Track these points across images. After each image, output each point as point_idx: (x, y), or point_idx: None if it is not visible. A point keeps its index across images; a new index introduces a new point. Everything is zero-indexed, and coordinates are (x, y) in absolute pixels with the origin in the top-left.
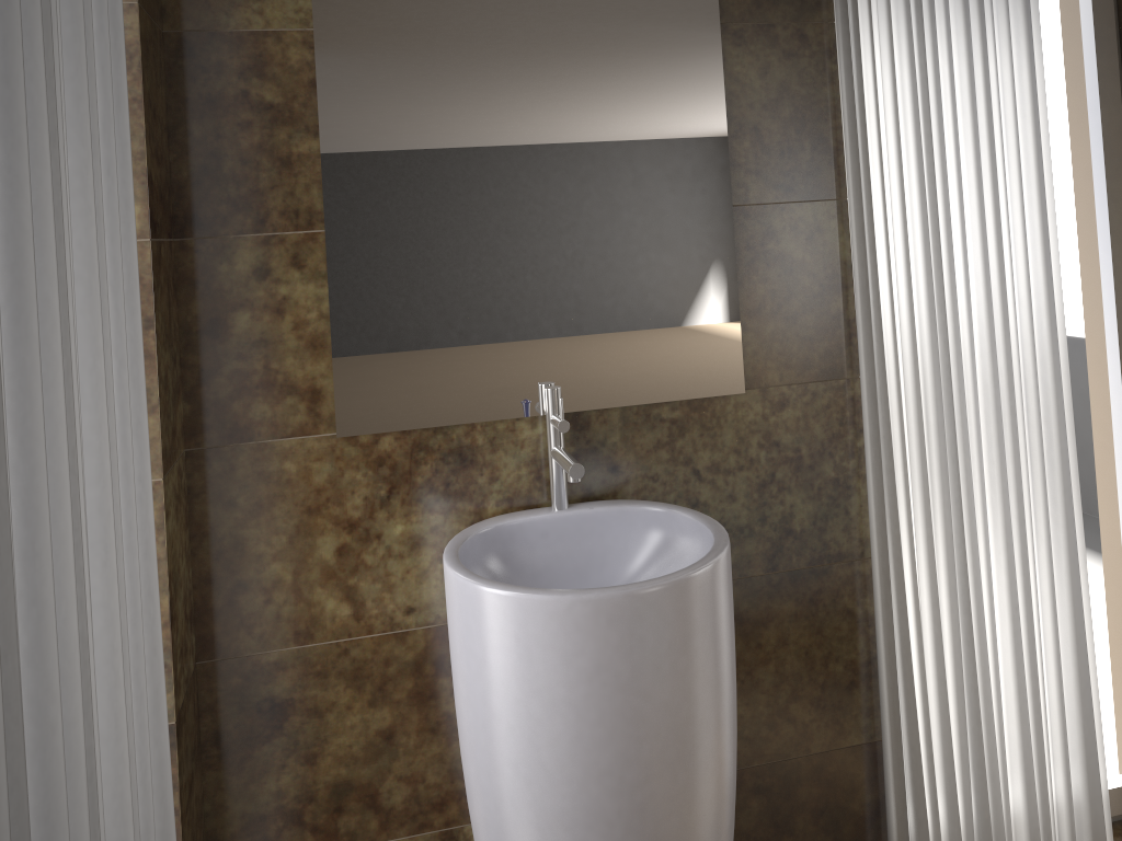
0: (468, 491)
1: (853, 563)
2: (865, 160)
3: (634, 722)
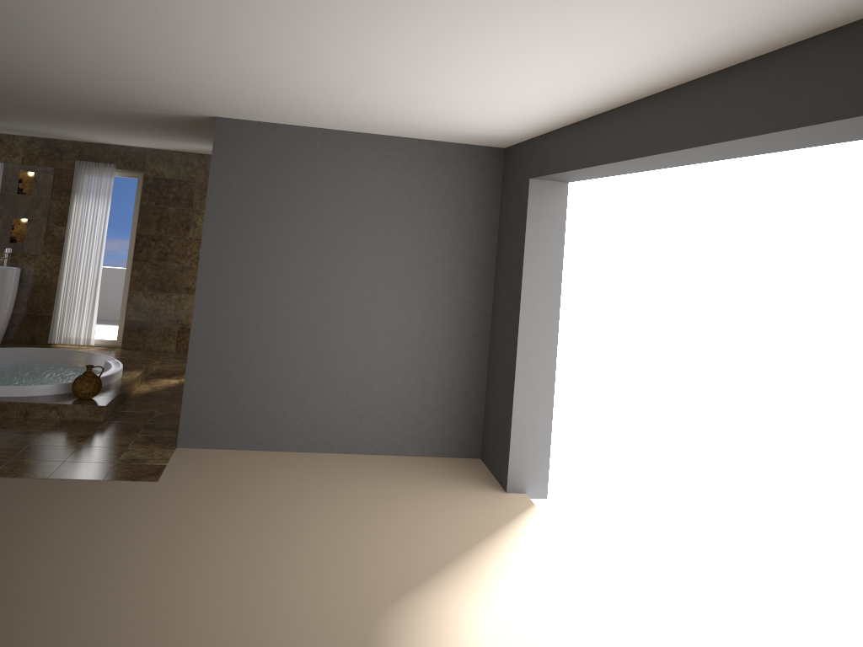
0: None
1: (56, 286)
2: (70, 221)
3: None
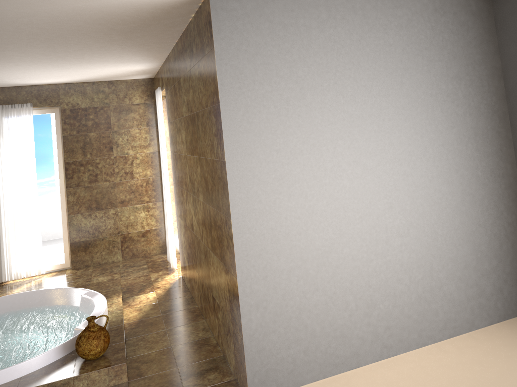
0: None
1: None
2: None
3: None
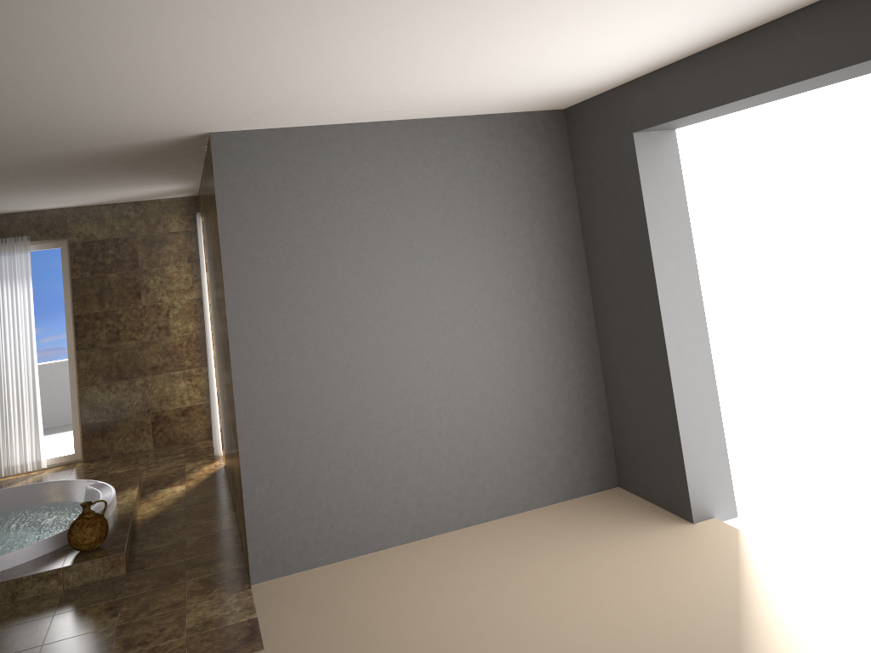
0: None
1: None
2: None
3: None
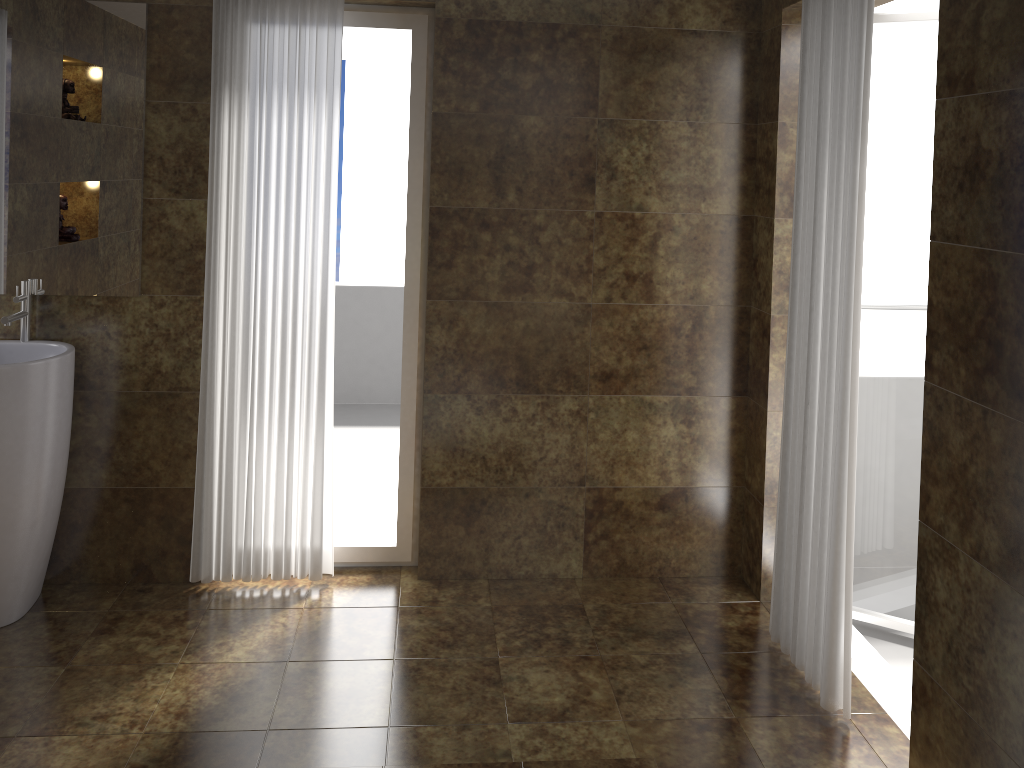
0: None
1: (195, 393)
2: (215, 180)
3: None
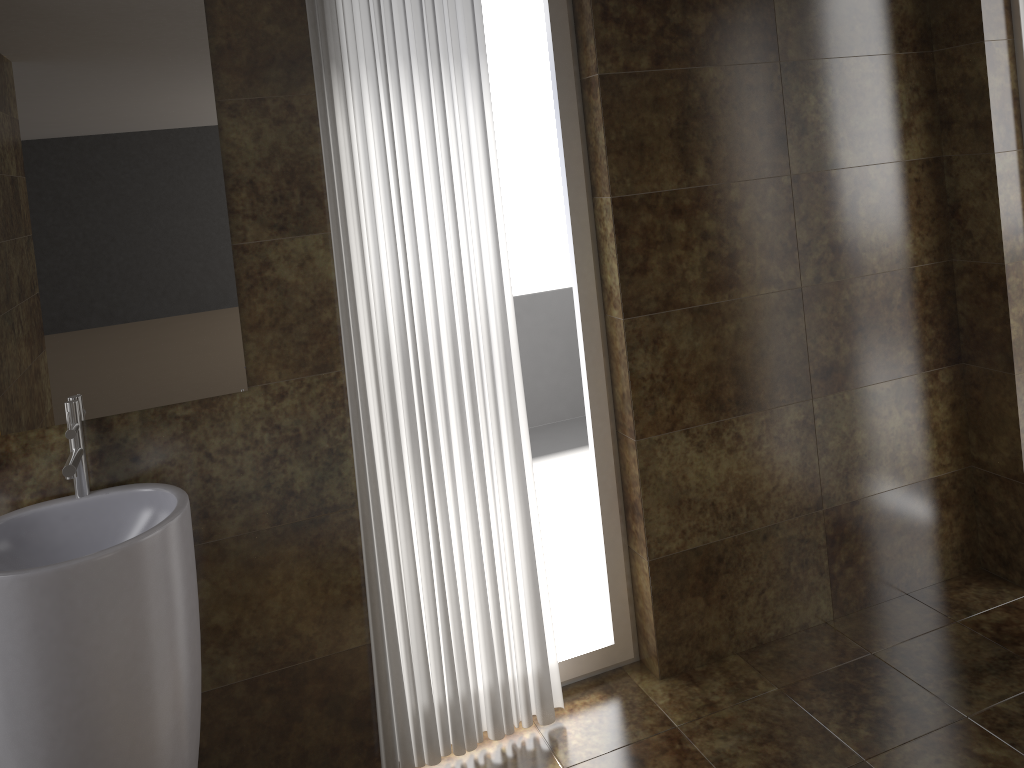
0: (5, 488)
1: (346, 511)
2: (340, 203)
3: (68, 662)
